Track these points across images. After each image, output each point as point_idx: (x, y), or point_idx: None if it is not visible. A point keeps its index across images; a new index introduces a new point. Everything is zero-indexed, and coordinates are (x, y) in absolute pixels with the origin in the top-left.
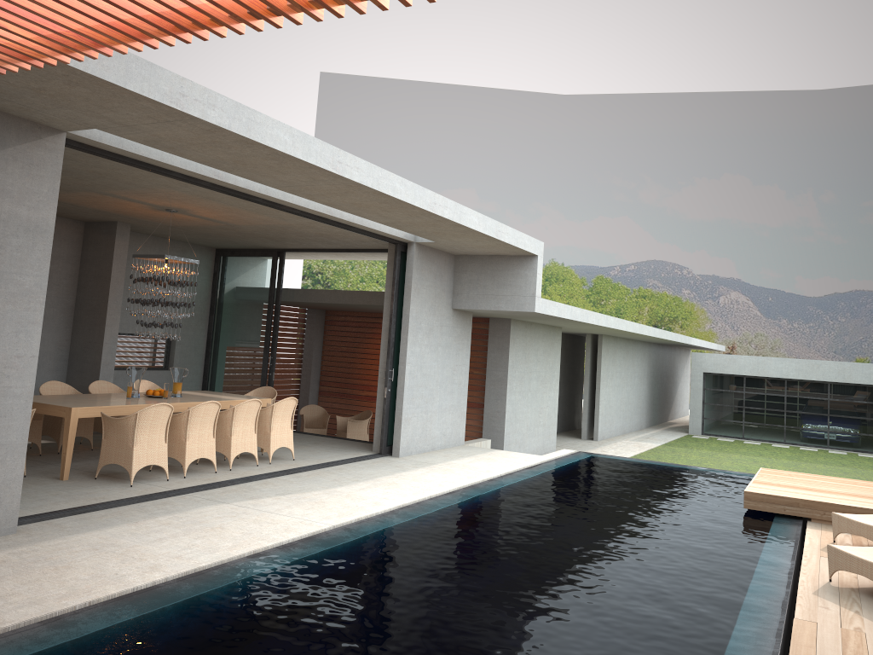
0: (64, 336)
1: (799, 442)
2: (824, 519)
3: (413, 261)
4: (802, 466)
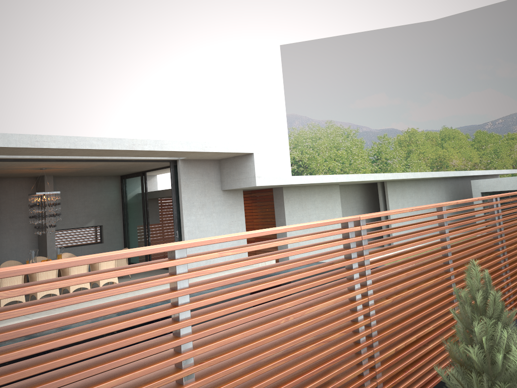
0: (33, 235)
1: None
2: None
3: (180, 170)
4: None
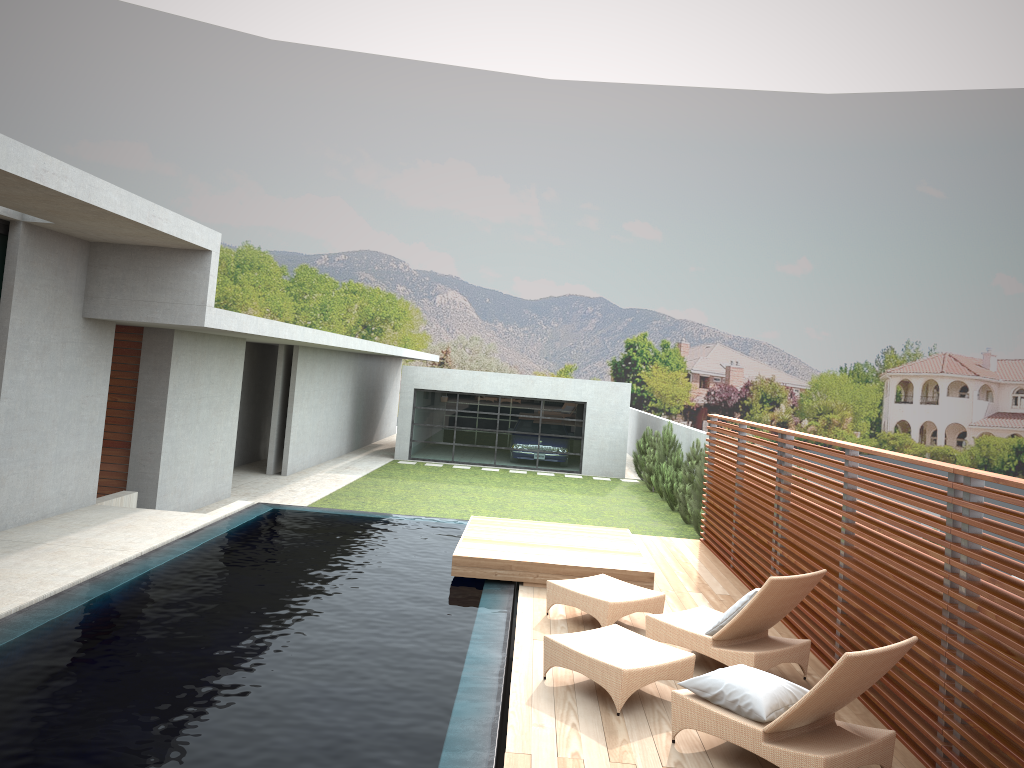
0: None
1: (509, 464)
2: (537, 582)
3: (19, 249)
4: (512, 495)
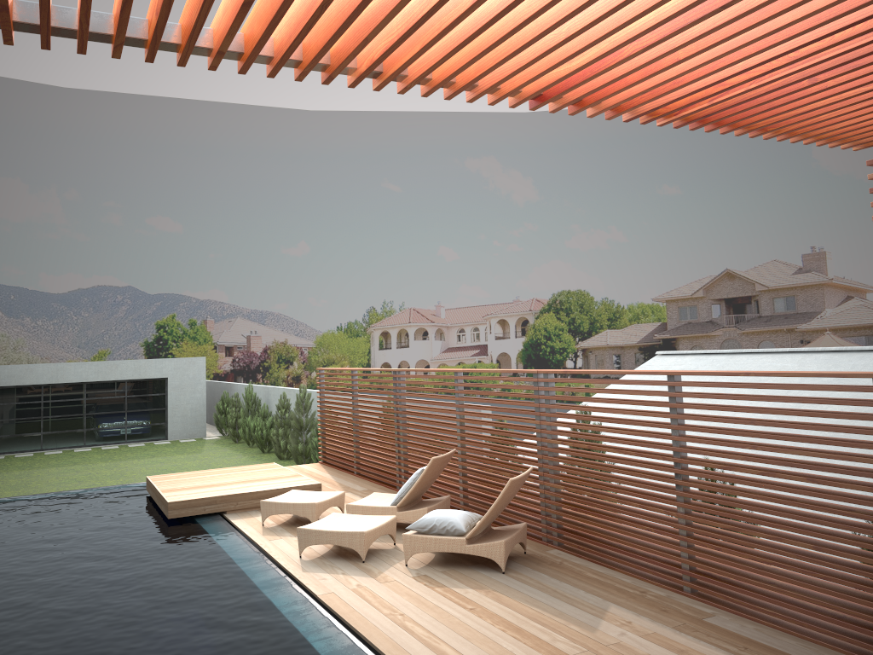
0: None
1: (99, 442)
2: (238, 508)
3: None
4: (123, 466)
